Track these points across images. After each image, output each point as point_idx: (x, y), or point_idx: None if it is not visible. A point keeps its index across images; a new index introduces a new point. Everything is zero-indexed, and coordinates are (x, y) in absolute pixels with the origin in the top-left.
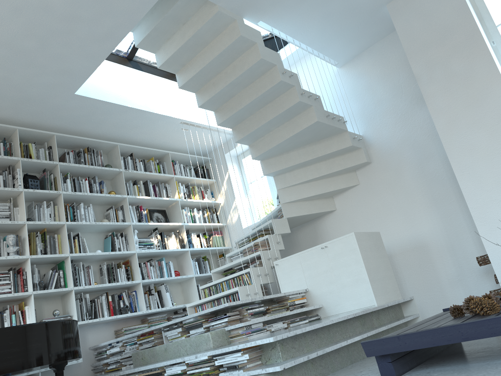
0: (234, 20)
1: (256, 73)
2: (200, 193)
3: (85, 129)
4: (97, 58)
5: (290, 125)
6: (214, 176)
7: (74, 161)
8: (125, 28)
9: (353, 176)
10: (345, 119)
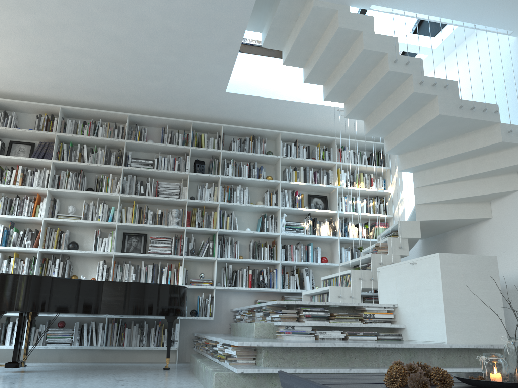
0: (335, 11)
1: (368, 63)
2: (369, 181)
3: (250, 120)
4: (228, 62)
5: (417, 117)
6: (388, 163)
7: (238, 148)
8: (237, 35)
9: (514, 178)
10: (515, 105)
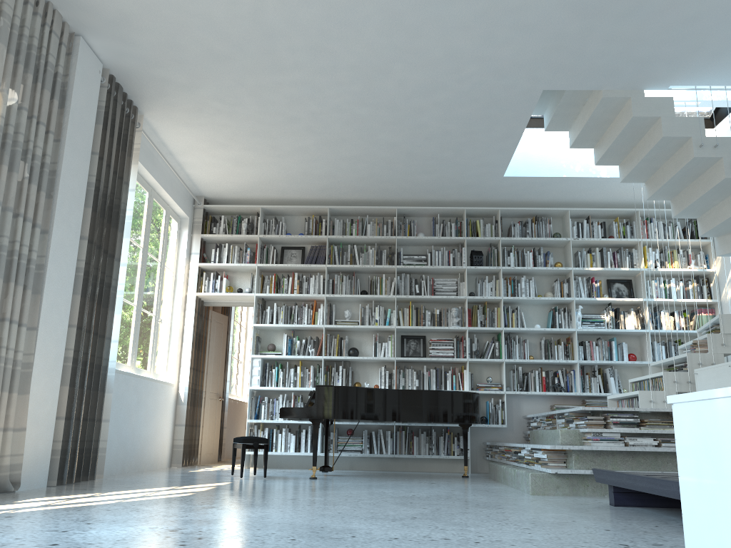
0: (628, 98)
1: (669, 147)
2: (686, 258)
3: (531, 199)
4: (507, 150)
5: None
6: None
7: (519, 233)
8: (519, 127)
9: None
10: None
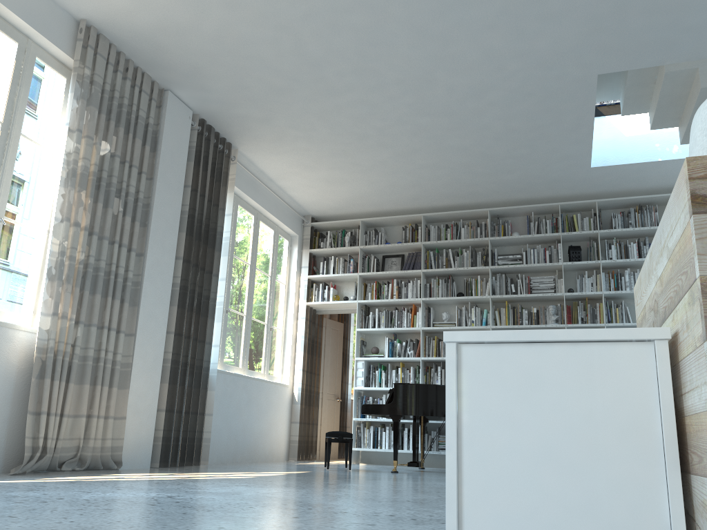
0: (695, 69)
1: None
2: None
3: (631, 187)
4: (584, 140)
5: None
6: None
7: (621, 224)
8: (587, 115)
9: None
10: None
